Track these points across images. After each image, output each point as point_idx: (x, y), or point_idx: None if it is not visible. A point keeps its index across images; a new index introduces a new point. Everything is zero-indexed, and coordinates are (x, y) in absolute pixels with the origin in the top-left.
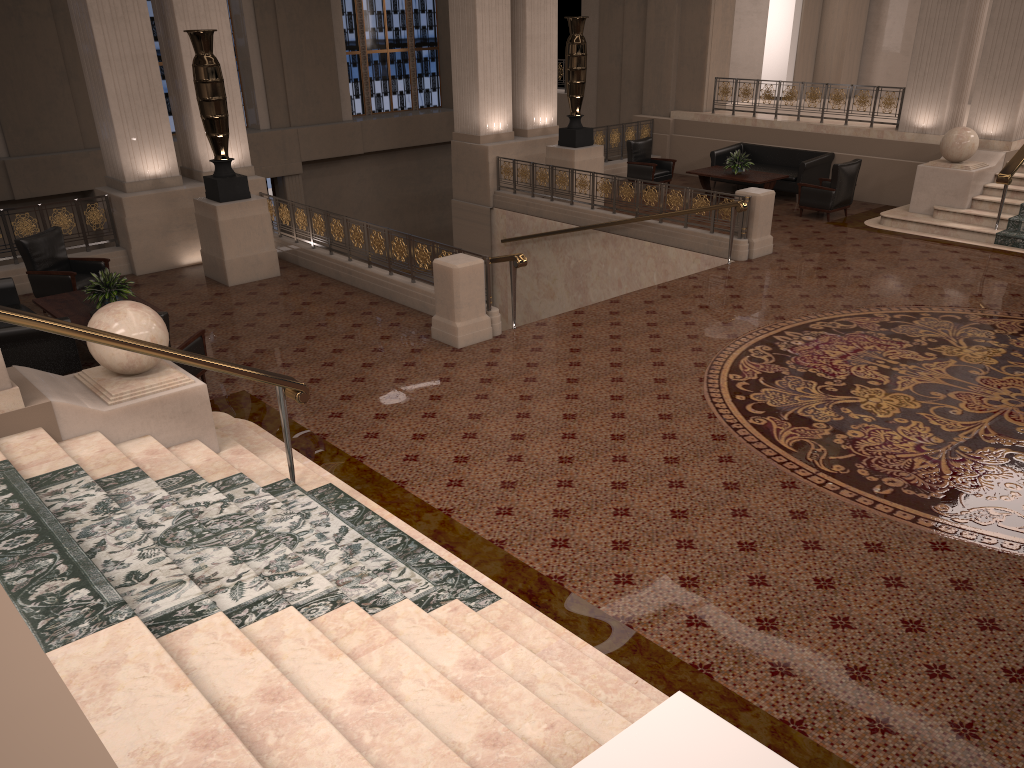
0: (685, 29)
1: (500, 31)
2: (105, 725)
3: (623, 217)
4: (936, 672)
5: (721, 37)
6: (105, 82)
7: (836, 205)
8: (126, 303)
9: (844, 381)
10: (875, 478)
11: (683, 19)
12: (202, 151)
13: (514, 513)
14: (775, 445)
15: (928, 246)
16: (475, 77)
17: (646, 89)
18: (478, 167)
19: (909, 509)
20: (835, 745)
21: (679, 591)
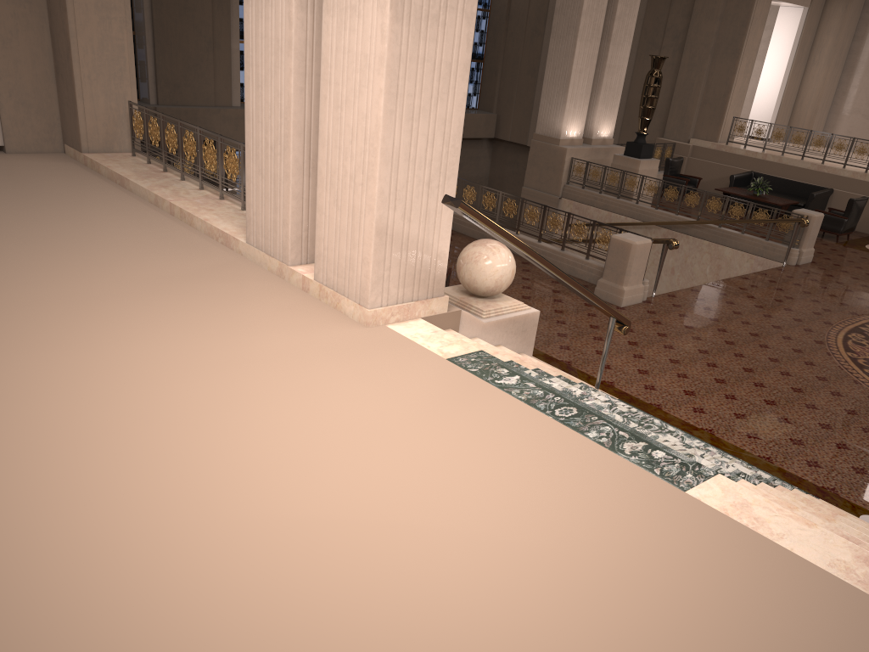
0: (713, 75)
1: (589, 58)
2: (787, 545)
3: (686, 219)
4: None
5: (741, 85)
6: None
7: (845, 230)
8: (495, 241)
9: None
10: None
11: (712, 67)
12: None
13: (761, 438)
14: None
15: None
16: (565, 92)
17: (670, 118)
18: (554, 164)
19: None
20: None
21: None
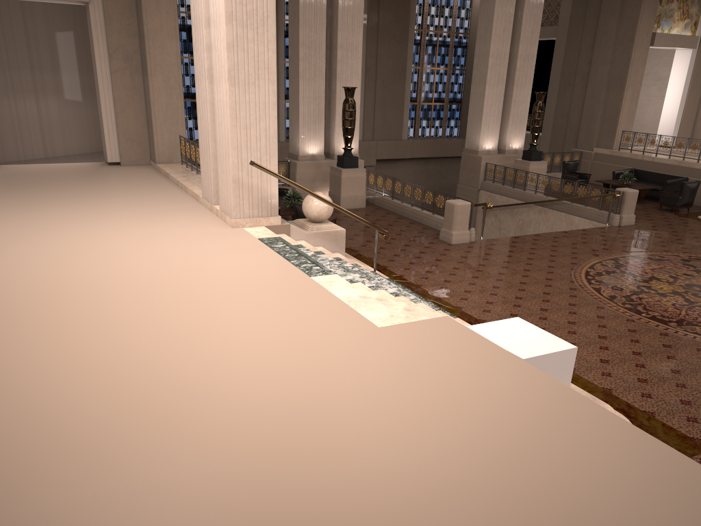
0: (607, 102)
1: (497, 97)
2: (332, 291)
3: (551, 199)
4: (639, 365)
5: (629, 108)
6: (299, 108)
7: (681, 205)
8: (320, 192)
9: (648, 278)
10: (645, 311)
11: (607, 97)
12: (336, 144)
13: (468, 300)
14: (600, 295)
15: None
16: (480, 119)
17: (580, 134)
18: (475, 167)
19: (656, 322)
20: (584, 376)
21: None
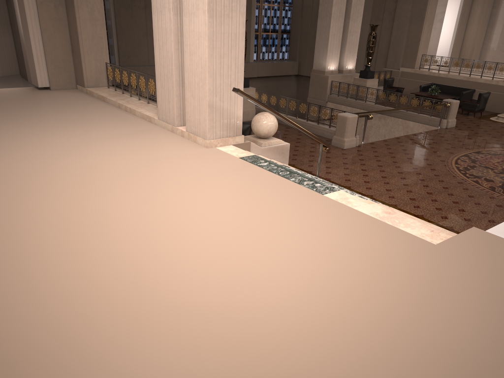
0: (410, 33)
1: (339, 28)
2: (356, 208)
3: (390, 108)
4: None
5: (426, 37)
6: None
7: (478, 110)
8: (267, 112)
9: (501, 170)
10: None
11: (409, 28)
12: None
13: (395, 198)
14: (482, 186)
15: None
16: (326, 46)
17: (389, 57)
18: (322, 84)
19: None
20: None
21: (465, 222)
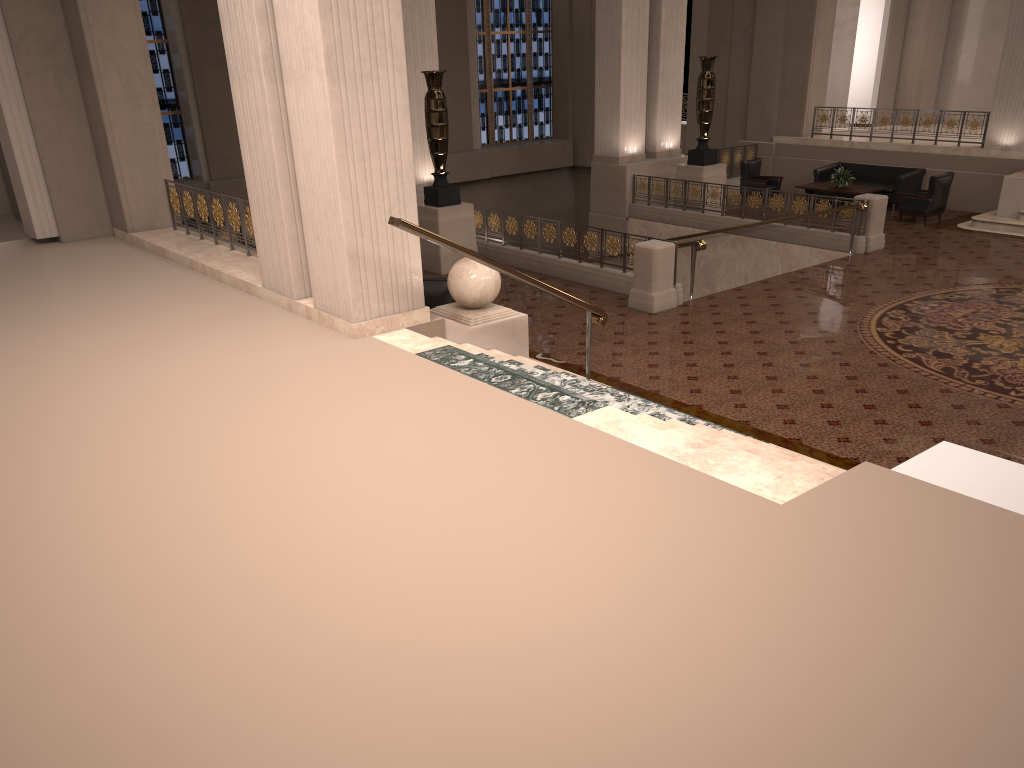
0: (787, 66)
1: (639, 69)
2: (635, 441)
3: (751, 221)
4: None
5: (819, 72)
6: None
7: (932, 211)
8: None
9: (970, 331)
10: (1009, 387)
11: (785, 57)
12: None
13: (747, 407)
14: (927, 369)
15: (1017, 242)
16: (617, 108)
17: (750, 118)
18: (616, 184)
19: None
20: None
21: (885, 445)
